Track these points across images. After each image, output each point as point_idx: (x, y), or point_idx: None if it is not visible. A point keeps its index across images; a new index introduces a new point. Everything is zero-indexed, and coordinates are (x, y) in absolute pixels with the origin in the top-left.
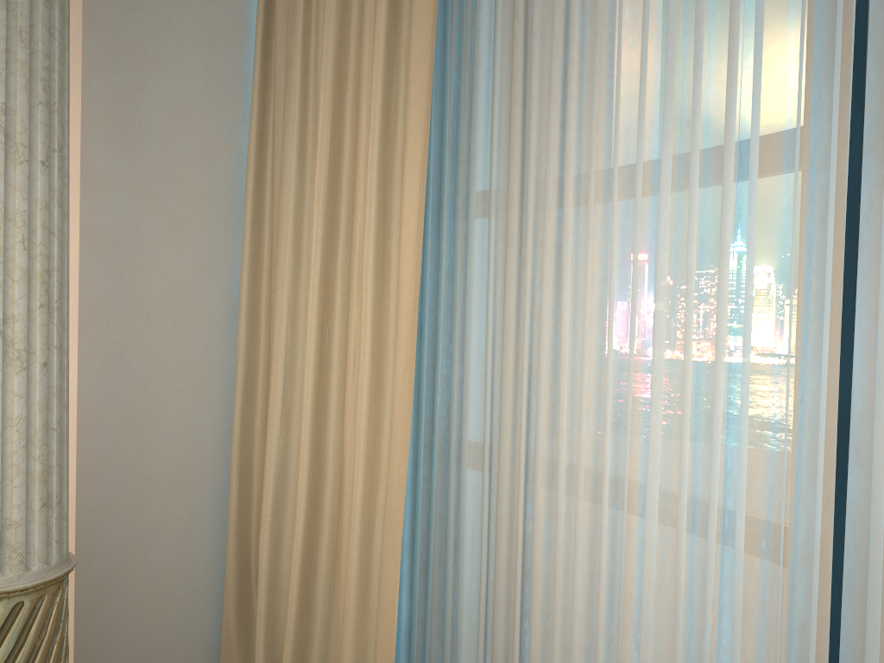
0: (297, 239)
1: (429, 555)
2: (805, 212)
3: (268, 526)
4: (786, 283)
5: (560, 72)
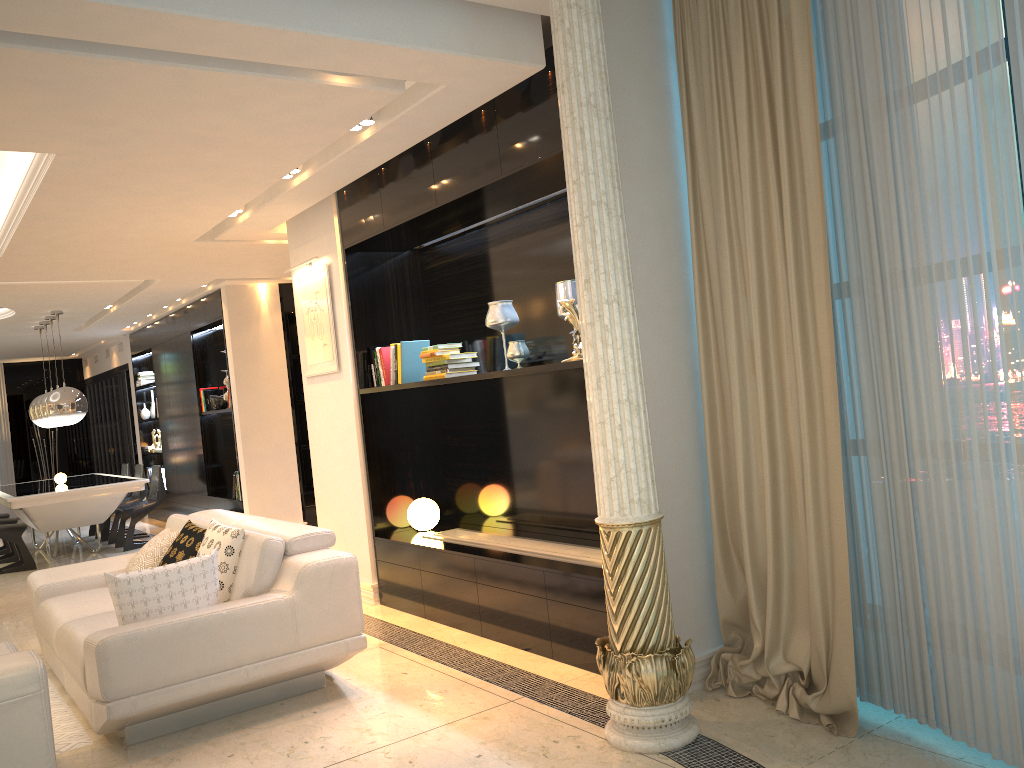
0: (737, 329)
1: (851, 495)
2: (1016, 302)
3: (743, 497)
4: (1015, 329)
5: (897, 234)
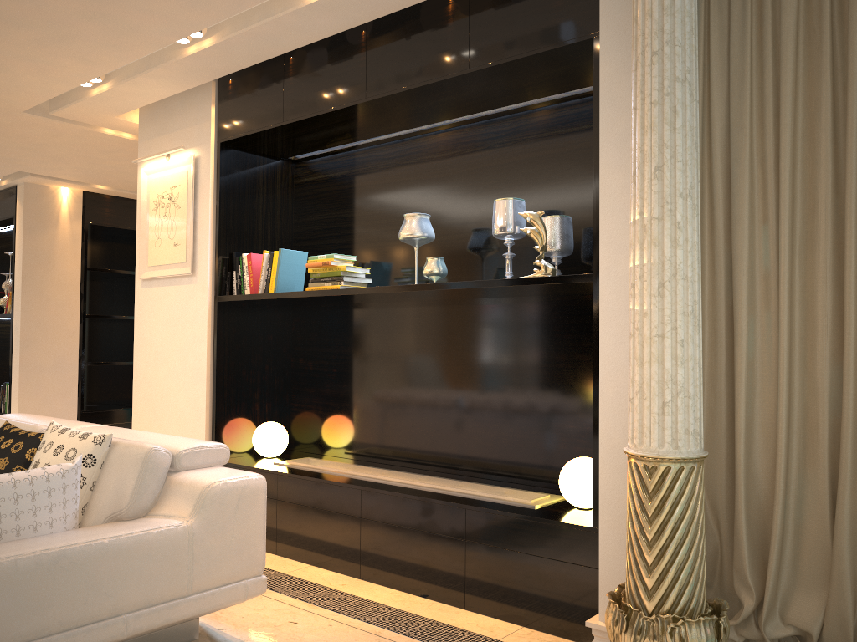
0: (751, 259)
1: None
2: None
3: (743, 440)
4: None
5: None
